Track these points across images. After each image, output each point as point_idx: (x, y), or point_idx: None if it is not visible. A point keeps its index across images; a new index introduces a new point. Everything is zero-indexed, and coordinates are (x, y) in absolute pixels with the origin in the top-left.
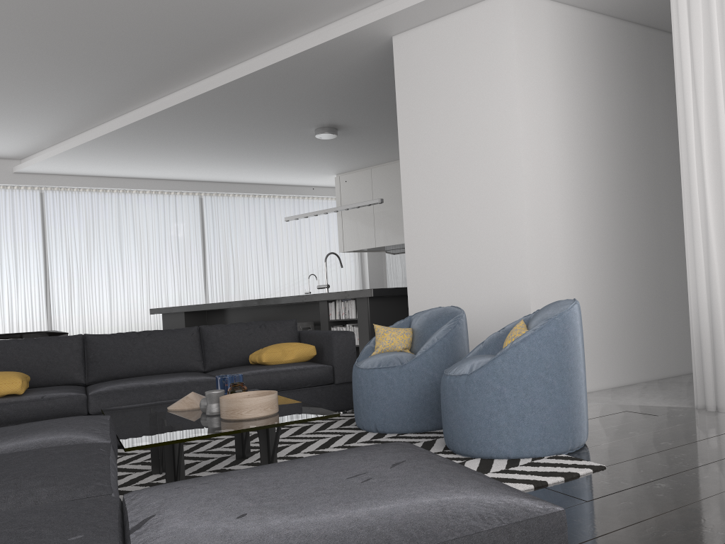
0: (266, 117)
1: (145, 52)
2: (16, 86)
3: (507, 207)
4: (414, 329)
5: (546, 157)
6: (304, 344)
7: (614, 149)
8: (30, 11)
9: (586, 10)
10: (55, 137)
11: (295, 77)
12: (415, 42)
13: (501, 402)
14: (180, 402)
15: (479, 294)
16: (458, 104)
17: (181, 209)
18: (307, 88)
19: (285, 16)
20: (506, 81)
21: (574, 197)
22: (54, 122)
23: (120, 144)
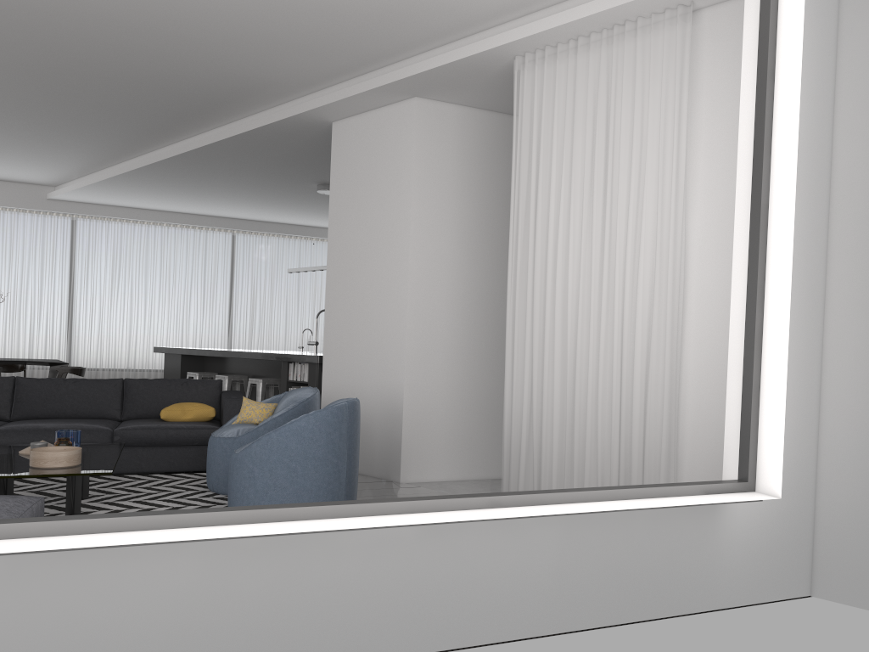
0: (260, 172)
1: (124, 115)
2: (23, 132)
3: (396, 299)
4: (277, 404)
5: (438, 255)
6: (205, 406)
7: None
8: (9, 83)
9: (504, 114)
10: (78, 171)
11: (264, 145)
12: (348, 131)
13: (252, 479)
14: (29, 448)
15: (371, 376)
16: (371, 196)
17: (211, 245)
18: (283, 154)
19: (235, 97)
20: (405, 181)
21: (468, 294)
22: (71, 160)
23: (134, 184)
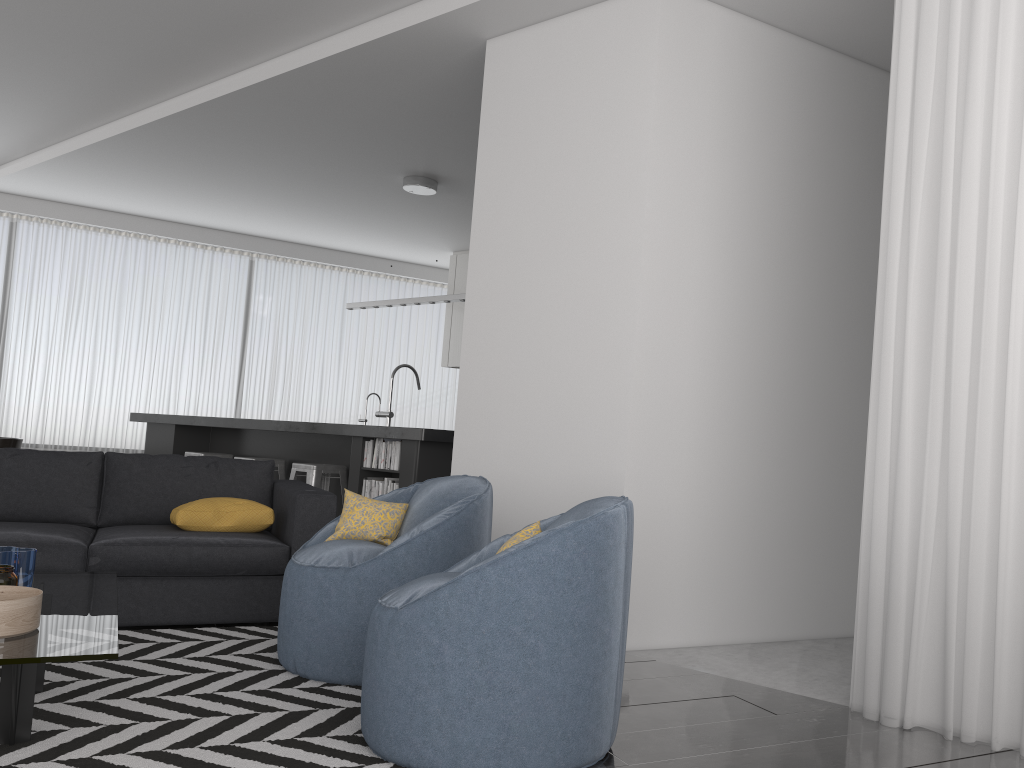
0: (324, 148)
1: (122, 23)
2: None
3: (611, 328)
4: (410, 506)
5: (685, 256)
6: (255, 504)
7: (809, 259)
8: None
9: (789, 34)
10: (27, 141)
11: (351, 90)
12: (517, 51)
13: (437, 670)
14: None
15: (553, 461)
16: (563, 155)
17: (219, 272)
18: (375, 110)
19: None
20: (636, 126)
21: (727, 326)
22: (19, 119)
23: (117, 163)
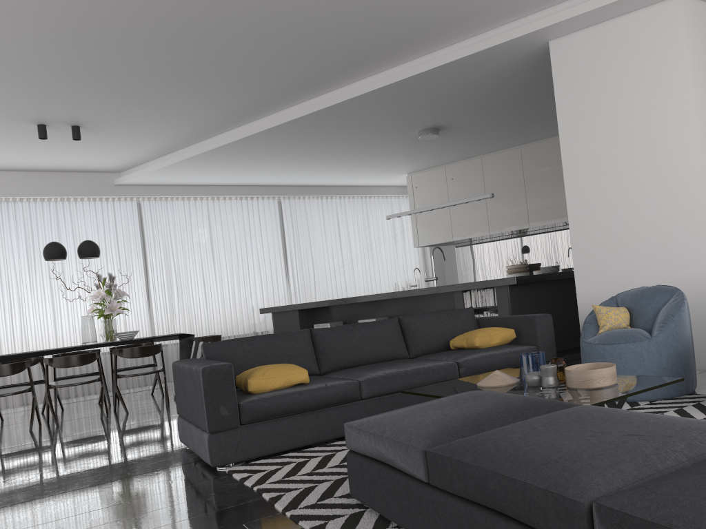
0: (383, 121)
1: (304, 65)
2: (165, 101)
3: (684, 194)
4: (629, 307)
5: None
6: (504, 328)
7: None
8: (227, 31)
9: None
10: (167, 148)
11: (436, 82)
12: (575, 45)
13: None
14: (493, 379)
15: (655, 274)
16: (625, 101)
17: (264, 213)
18: (439, 93)
19: (451, 26)
20: (678, 78)
21: None
22: (176, 135)
23: (233, 152)
